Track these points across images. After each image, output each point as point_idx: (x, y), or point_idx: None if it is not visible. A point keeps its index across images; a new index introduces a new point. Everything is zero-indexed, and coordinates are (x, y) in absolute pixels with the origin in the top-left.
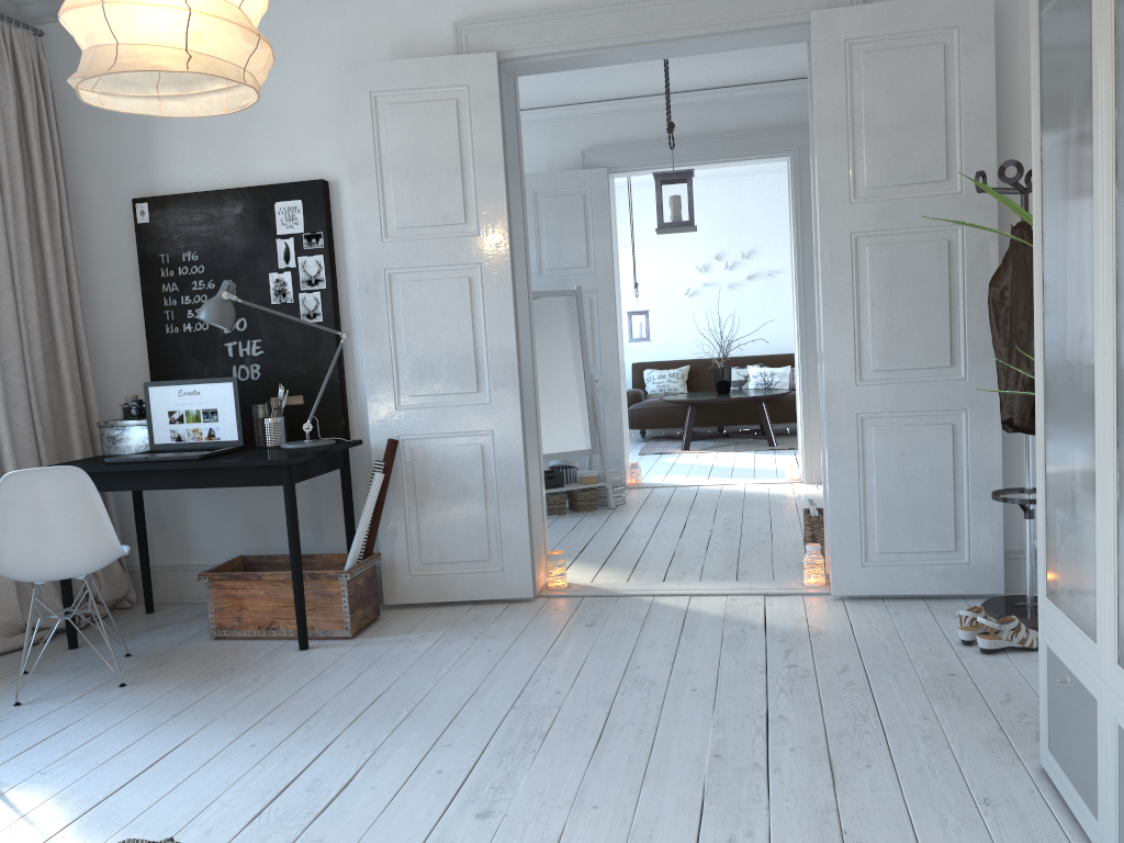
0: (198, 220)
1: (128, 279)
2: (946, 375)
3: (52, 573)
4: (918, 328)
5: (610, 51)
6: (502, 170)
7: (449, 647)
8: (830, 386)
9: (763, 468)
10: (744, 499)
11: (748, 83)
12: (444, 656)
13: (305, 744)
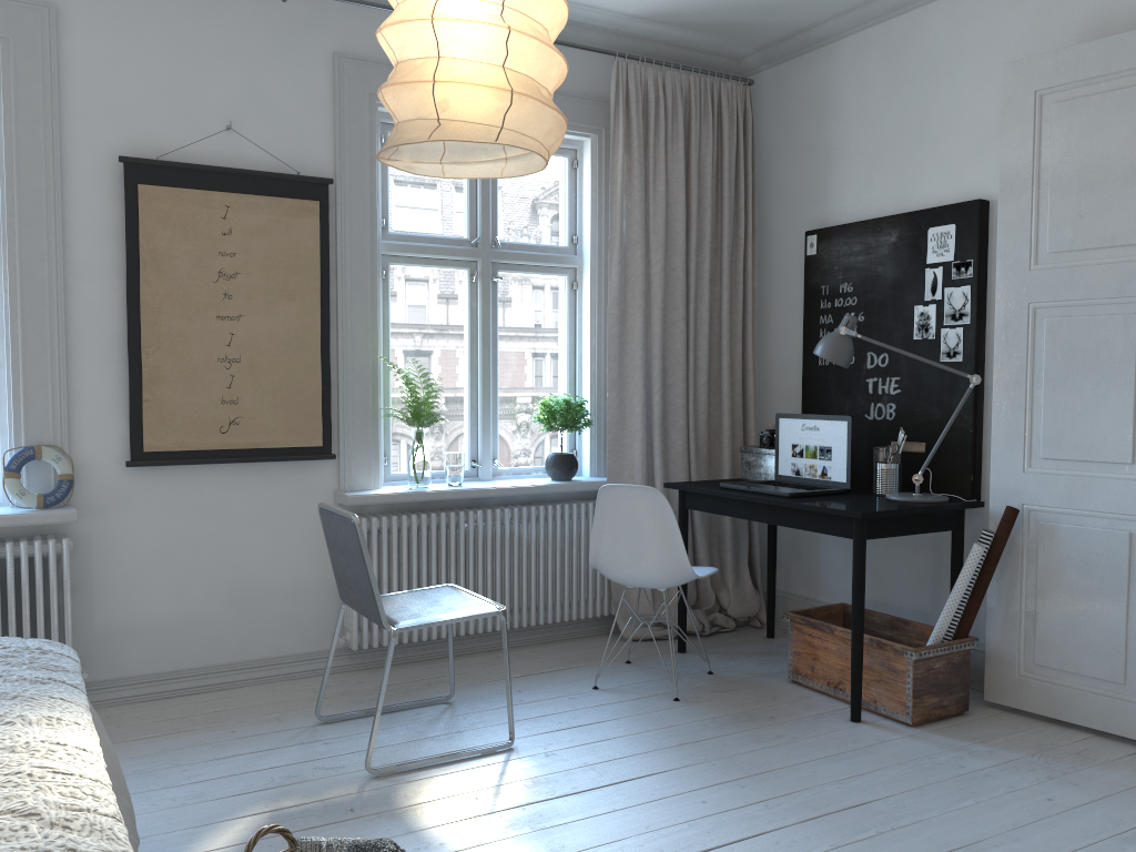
0: (856, 250)
1: (797, 310)
2: None
3: (632, 580)
4: None
5: None
6: None
7: (1006, 776)
8: None
9: None
10: None
11: None
12: (986, 785)
13: (744, 822)
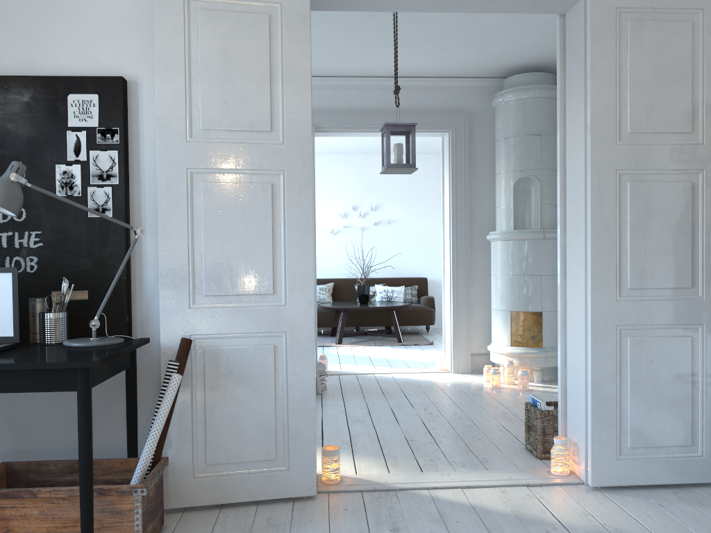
0: None
1: None
2: (687, 295)
3: None
4: (667, 254)
5: None
6: (309, 86)
7: None
8: (595, 301)
9: (409, 359)
10: (420, 386)
11: (422, 76)
12: None
13: None
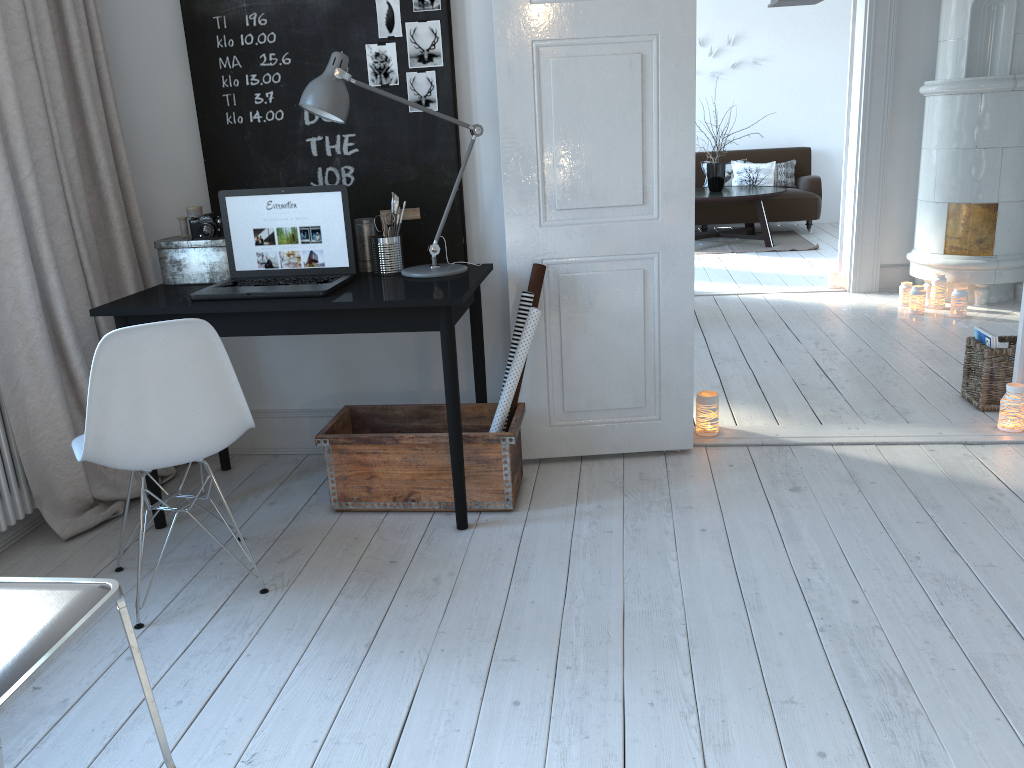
0: None
1: (168, 50)
2: None
3: (170, 460)
4: None
5: None
6: None
7: (647, 524)
8: None
9: (785, 273)
10: (805, 312)
11: None
12: (653, 541)
13: (589, 701)
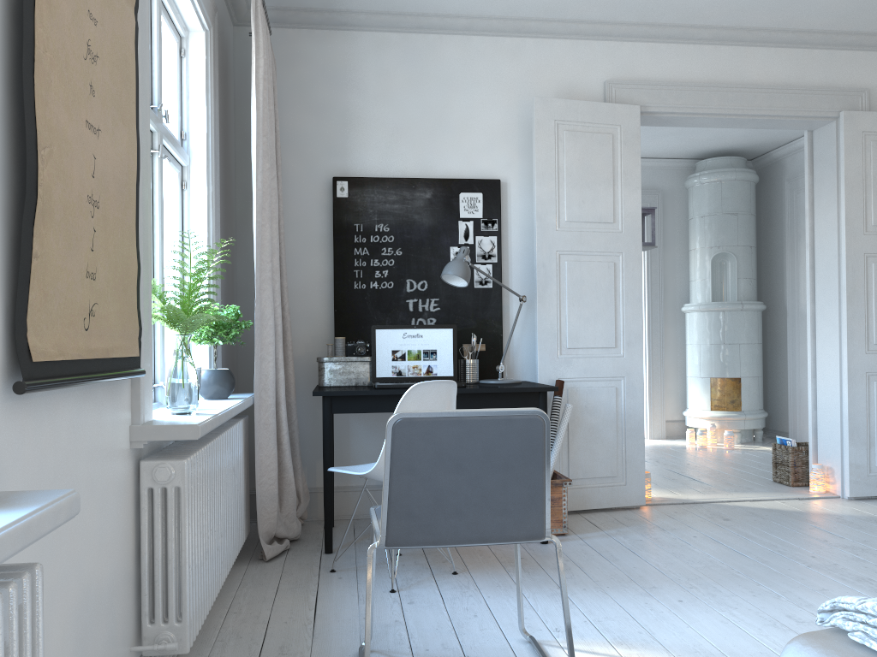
0: (392, 199)
1: (316, 242)
2: None
3: None
4: None
5: (709, 117)
6: (639, 188)
7: (658, 536)
8: (850, 353)
9: None
10: None
11: None
12: (671, 542)
13: (719, 597)
